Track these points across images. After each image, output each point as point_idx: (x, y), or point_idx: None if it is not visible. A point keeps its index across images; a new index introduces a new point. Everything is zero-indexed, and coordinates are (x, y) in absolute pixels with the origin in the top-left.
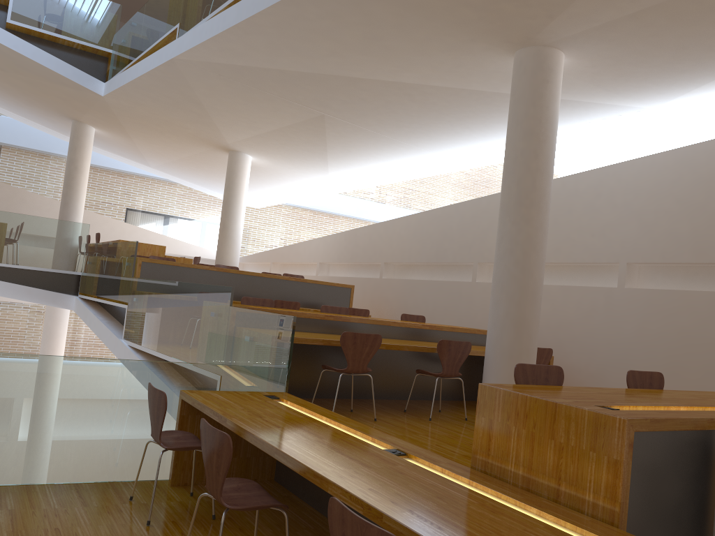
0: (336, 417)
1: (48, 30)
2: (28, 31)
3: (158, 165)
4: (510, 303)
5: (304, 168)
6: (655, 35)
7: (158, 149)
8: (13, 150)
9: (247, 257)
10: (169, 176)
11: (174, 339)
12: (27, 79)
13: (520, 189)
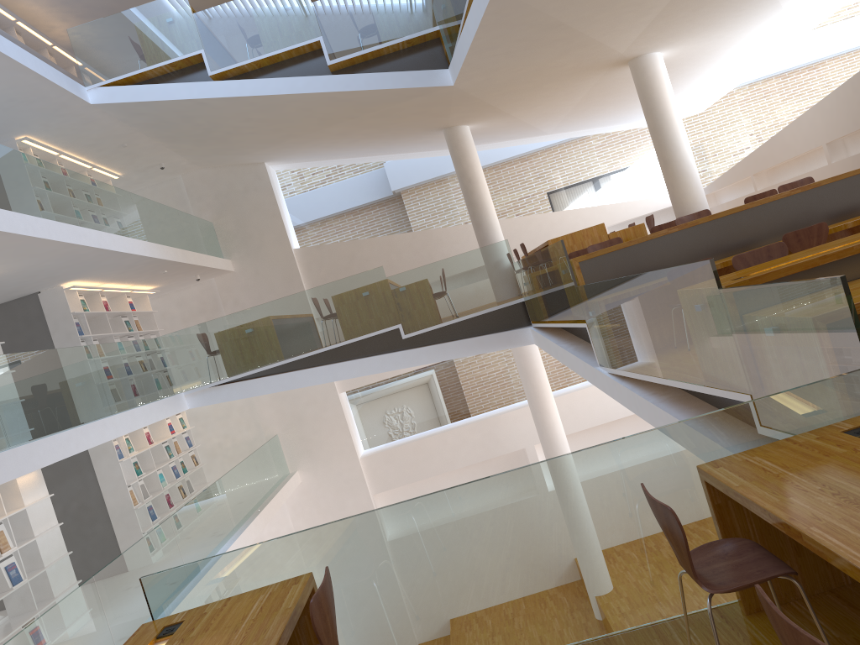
0: None
1: (367, 47)
2: (350, 61)
3: (555, 128)
4: None
5: (742, 24)
6: None
7: (544, 110)
8: (407, 193)
9: (715, 184)
10: (573, 134)
11: (661, 354)
12: (377, 113)
13: None
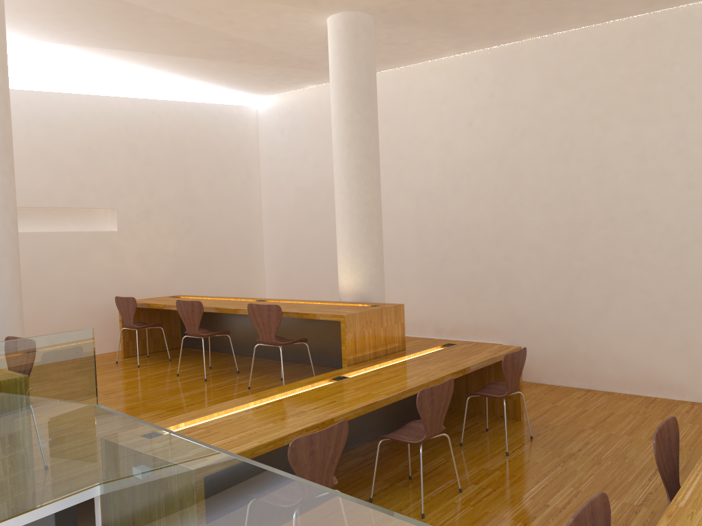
0: (243, 400)
1: None
2: None
3: None
4: (14, 268)
5: None
6: (78, 9)
7: None
8: None
9: None
10: None
11: None
12: None
13: (5, 133)
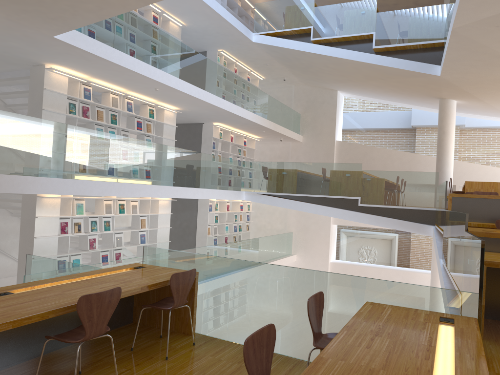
0: (471, 352)
1: (398, 43)
2: (386, 49)
3: None
4: None
5: None
6: None
7: None
8: (410, 129)
9: None
10: None
11: (451, 260)
12: (396, 80)
13: None
